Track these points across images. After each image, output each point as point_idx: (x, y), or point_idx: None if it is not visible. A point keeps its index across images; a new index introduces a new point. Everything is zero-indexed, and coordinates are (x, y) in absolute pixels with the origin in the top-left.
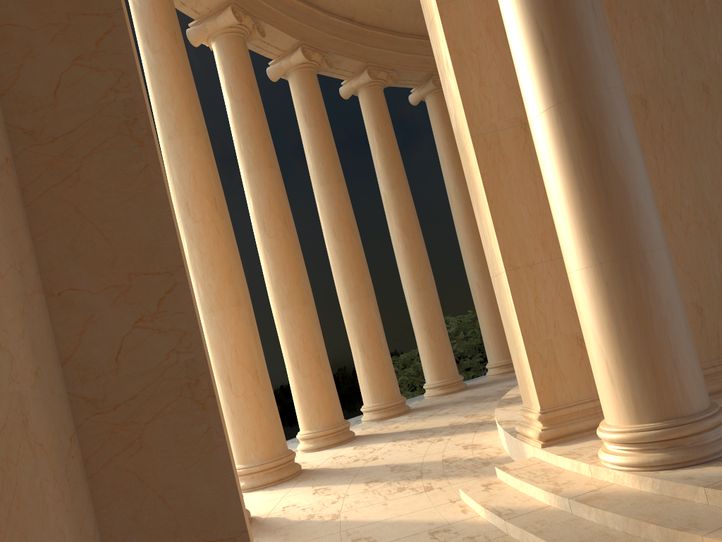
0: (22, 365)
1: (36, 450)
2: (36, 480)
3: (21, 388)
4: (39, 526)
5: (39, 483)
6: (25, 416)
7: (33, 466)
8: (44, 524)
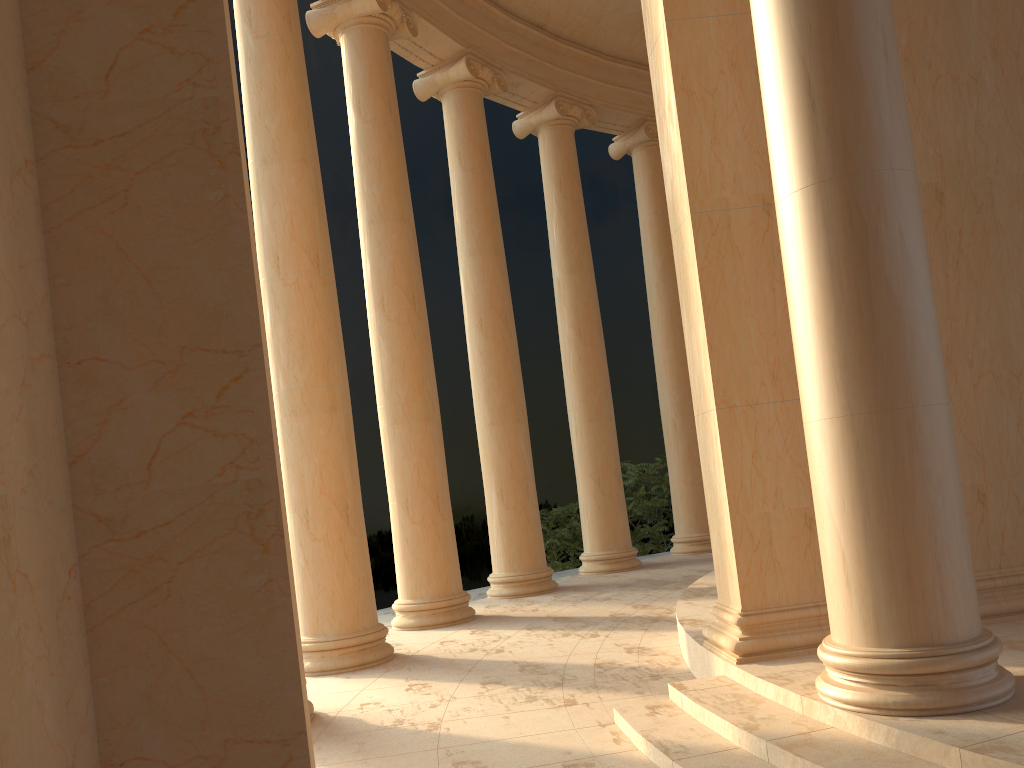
0: (12, 458)
1: (17, 582)
2: (12, 626)
3: (7, 491)
4: (8, 692)
5: (15, 630)
6: (7, 532)
7: (10, 605)
8: (15, 689)
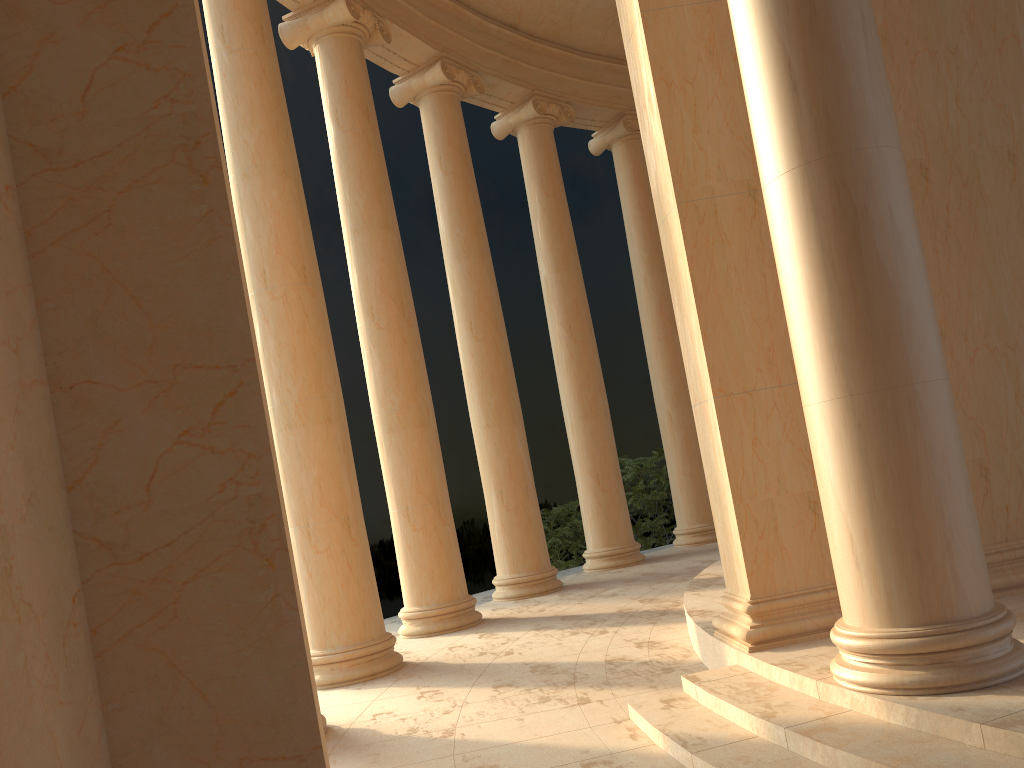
0: (9, 486)
1: (21, 612)
2: (18, 656)
3: (6, 520)
4: (19, 724)
5: (22, 661)
6: (8, 562)
7: (16, 635)
8: (26, 720)
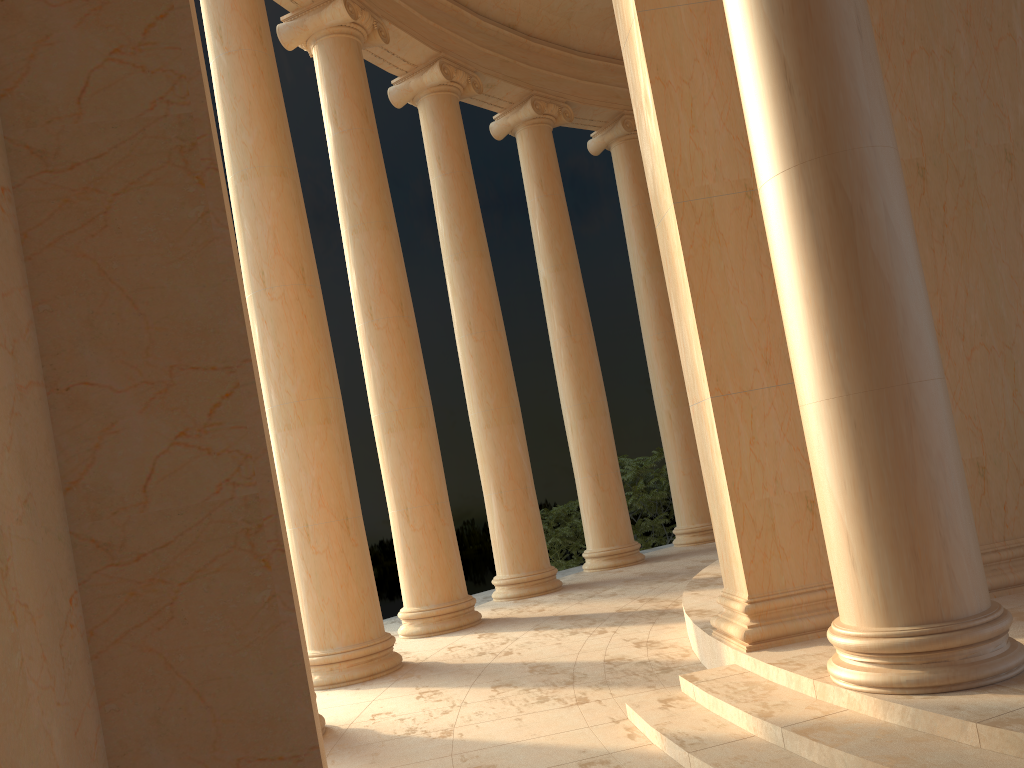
0: (5, 488)
1: (18, 613)
2: (14, 657)
3: (2, 522)
4: (15, 724)
5: (18, 662)
6: (4, 563)
7: (12, 637)
8: (22, 721)
